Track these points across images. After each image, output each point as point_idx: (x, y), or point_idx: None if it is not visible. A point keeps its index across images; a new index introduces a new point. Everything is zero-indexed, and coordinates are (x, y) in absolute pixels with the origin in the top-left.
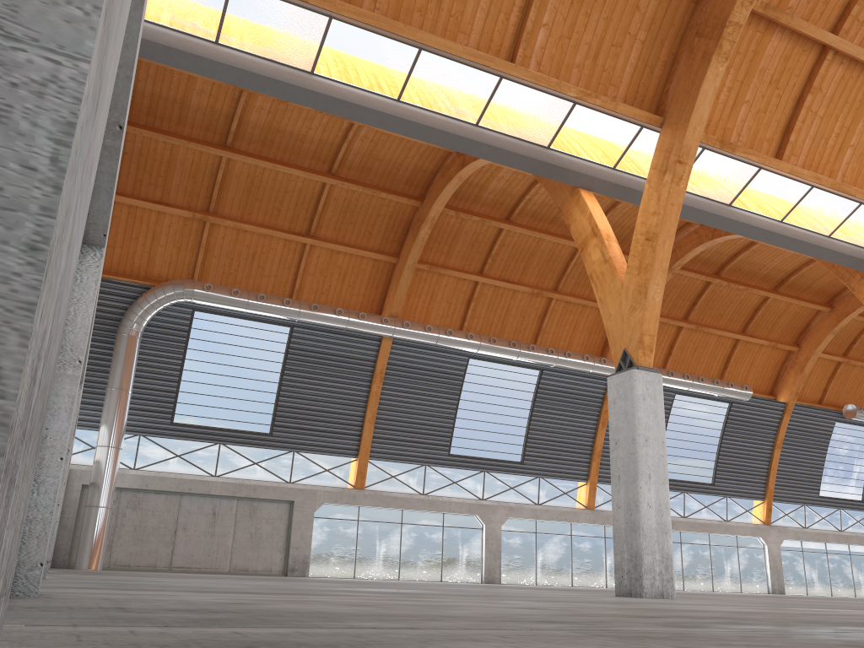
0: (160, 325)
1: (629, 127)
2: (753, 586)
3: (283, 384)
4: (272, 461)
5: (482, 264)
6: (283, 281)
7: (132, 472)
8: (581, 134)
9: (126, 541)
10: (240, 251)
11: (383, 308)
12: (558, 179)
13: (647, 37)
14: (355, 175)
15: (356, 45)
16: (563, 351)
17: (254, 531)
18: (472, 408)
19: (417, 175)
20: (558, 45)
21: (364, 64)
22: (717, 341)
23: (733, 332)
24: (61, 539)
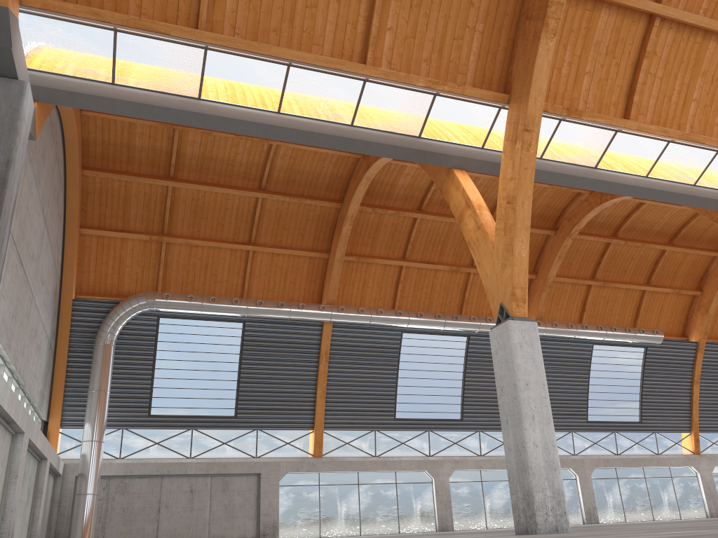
0: (132, 332)
1: (488, 110)
2: (691, 512)
3: (241, 372)
4: (239, 440)
5: (403, 250)
6: (234, 284)
7: (117, 461)
8: (447, 121)
9: (117, 522)
10: (194, 263)
11: (322, 297)
12: (432, 163)
13: (485, 28)
14: (282, 188)
15: (232, 70)
16: (484, 317)
17: (228, 503)
18: (411, 376)
19: (334, 182)
20: (404, 45)
21: (243, 85)
22: (625, 294)
23: (638, 285)
24: (60, 525)
